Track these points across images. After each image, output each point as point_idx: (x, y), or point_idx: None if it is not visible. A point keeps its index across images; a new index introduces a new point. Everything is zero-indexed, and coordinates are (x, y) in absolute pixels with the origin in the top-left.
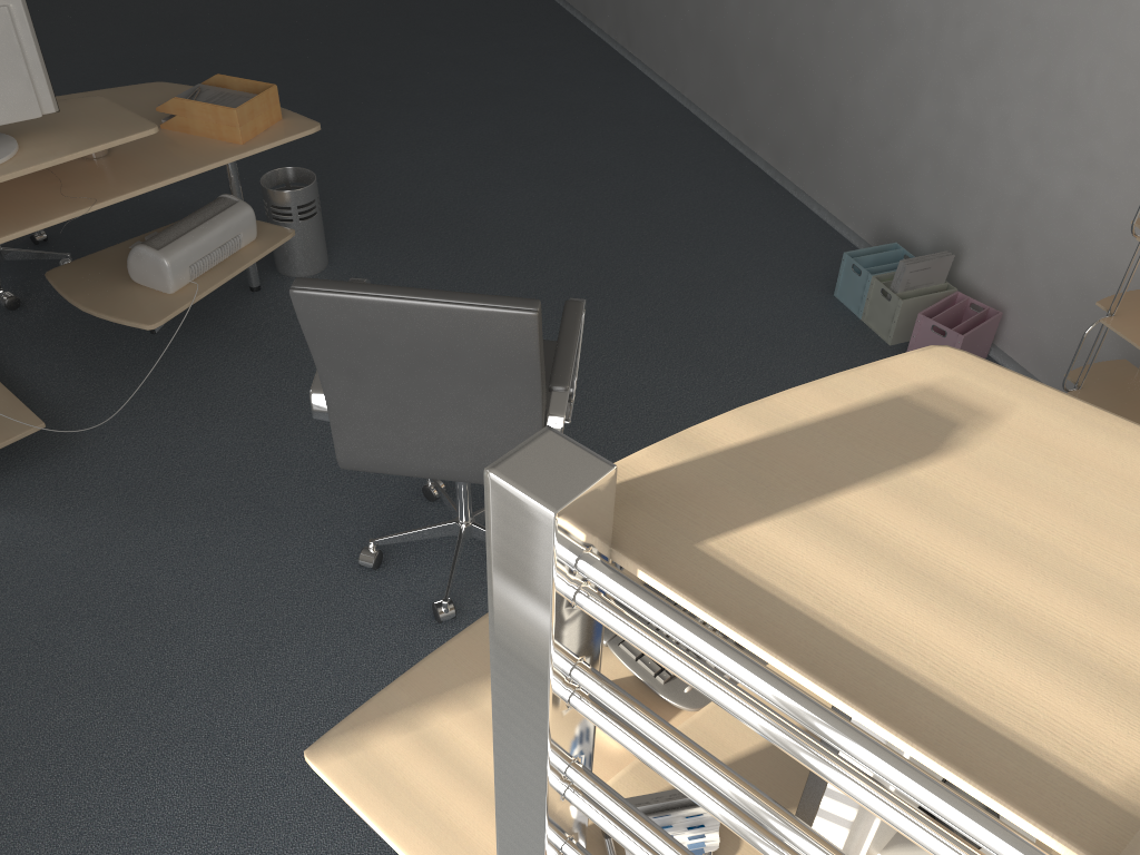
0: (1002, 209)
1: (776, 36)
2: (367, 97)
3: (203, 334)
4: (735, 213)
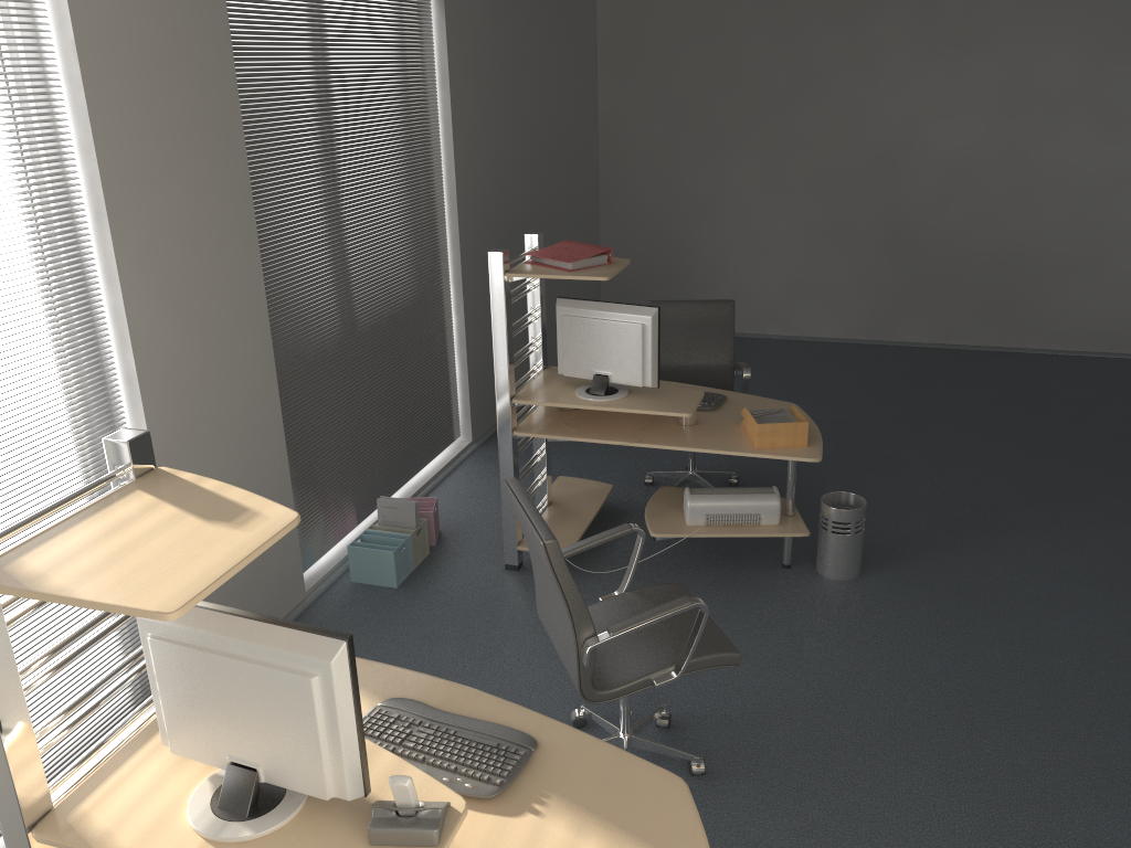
0: None
1: None
2: (1096, 499)
3: (718, 570)
4: None
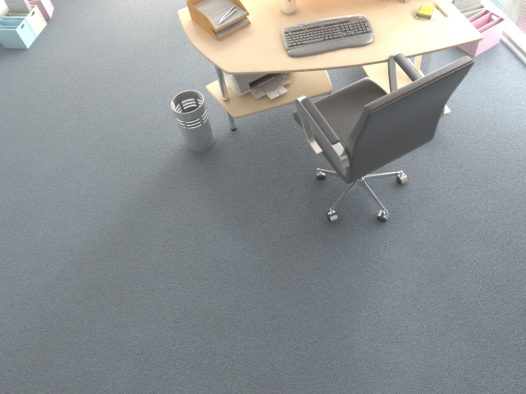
0: None
1: None
2: None
3: None
4: None
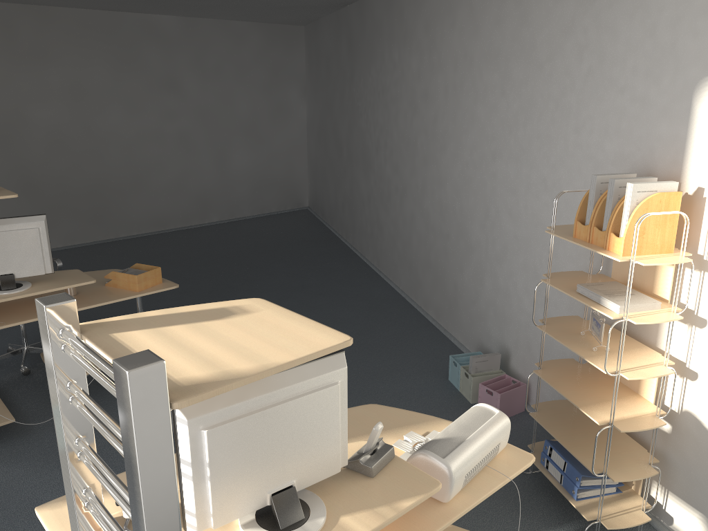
0: (521, 329)
1: (431, 255)
2: (237, 288)
3: None
4: (408, 340)
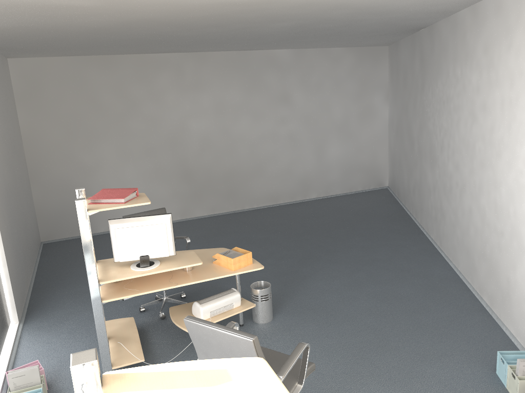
0: None
1: (486, 247)
2: (320, 258)
3: None
4: (460, 324)
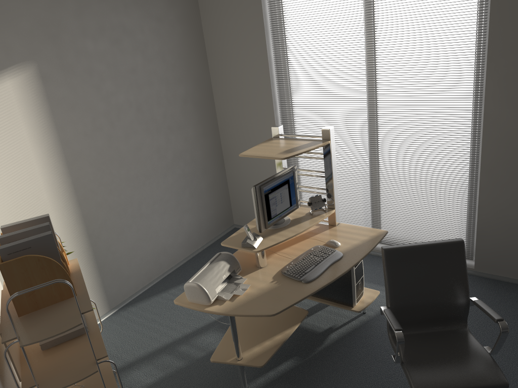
0: None
1: None
2: None
3: None
4: None
